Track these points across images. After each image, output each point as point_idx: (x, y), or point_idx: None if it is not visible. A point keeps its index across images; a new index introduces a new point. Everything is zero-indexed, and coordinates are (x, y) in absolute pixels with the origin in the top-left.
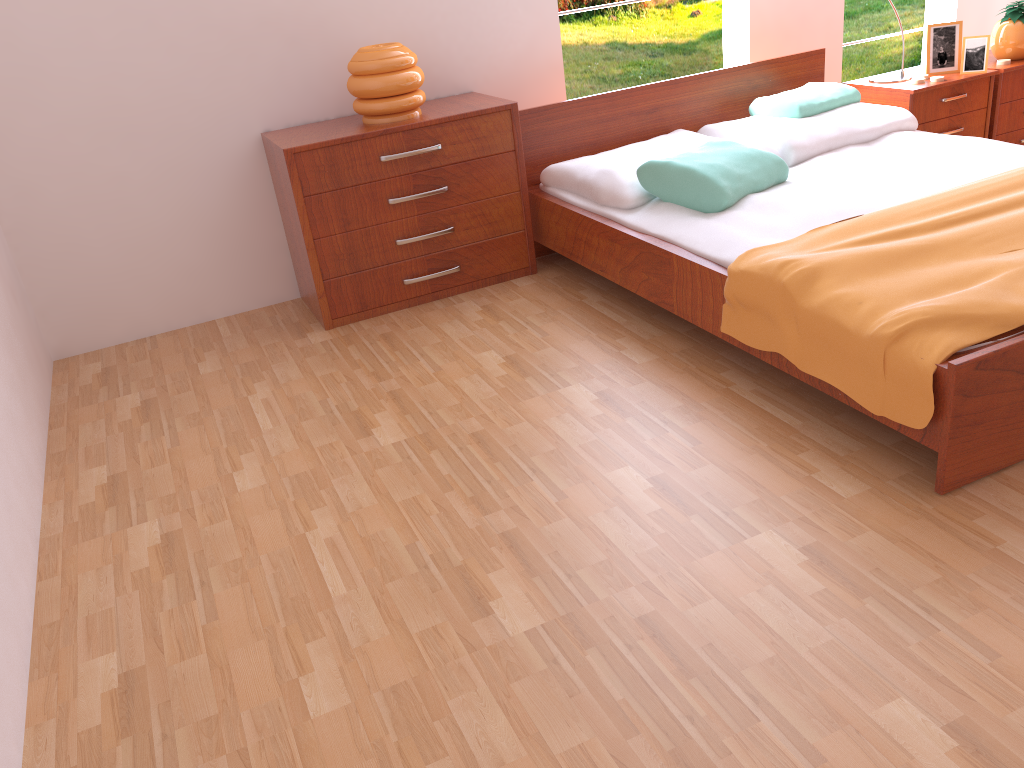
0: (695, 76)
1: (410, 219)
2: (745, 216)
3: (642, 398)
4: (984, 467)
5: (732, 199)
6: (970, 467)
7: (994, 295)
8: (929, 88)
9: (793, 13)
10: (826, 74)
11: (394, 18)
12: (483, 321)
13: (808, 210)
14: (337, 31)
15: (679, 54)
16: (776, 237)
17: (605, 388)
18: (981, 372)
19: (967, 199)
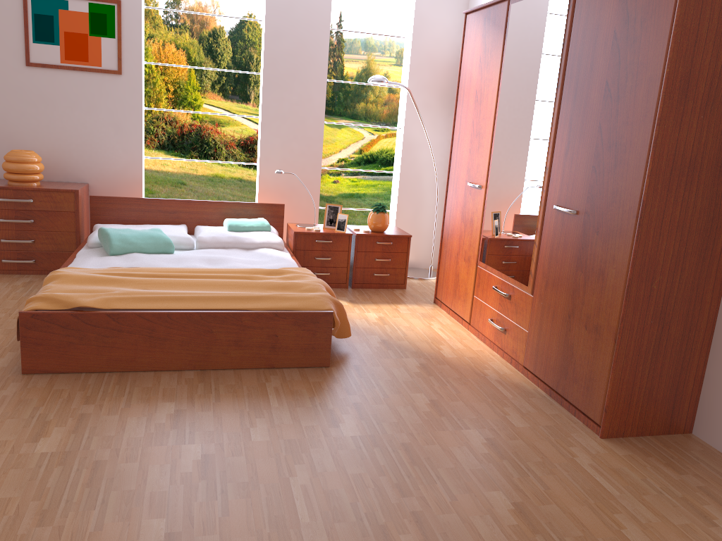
0: (201, 201)
1: (11, 231)
2: (112, 259)
3: (5, 323)
4: (48, 368)
5: (117, 251)
6: (38, 365)
7: (82, 296)
8: (305, 232)
9: (287, 184)
10: (308, 219)
11: (50, 141)
12: (17, 285)
13: (139, 262)
14: (18, 141)
15: (324, 201)
16: (100, 267)
17: (1, 317)
18: (36, 319)
19: (187, 271)
